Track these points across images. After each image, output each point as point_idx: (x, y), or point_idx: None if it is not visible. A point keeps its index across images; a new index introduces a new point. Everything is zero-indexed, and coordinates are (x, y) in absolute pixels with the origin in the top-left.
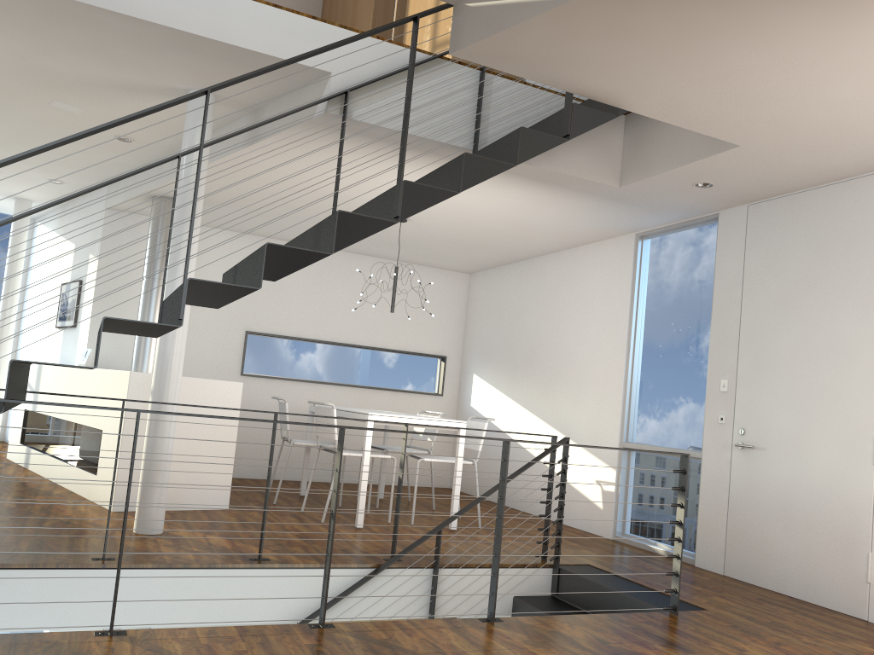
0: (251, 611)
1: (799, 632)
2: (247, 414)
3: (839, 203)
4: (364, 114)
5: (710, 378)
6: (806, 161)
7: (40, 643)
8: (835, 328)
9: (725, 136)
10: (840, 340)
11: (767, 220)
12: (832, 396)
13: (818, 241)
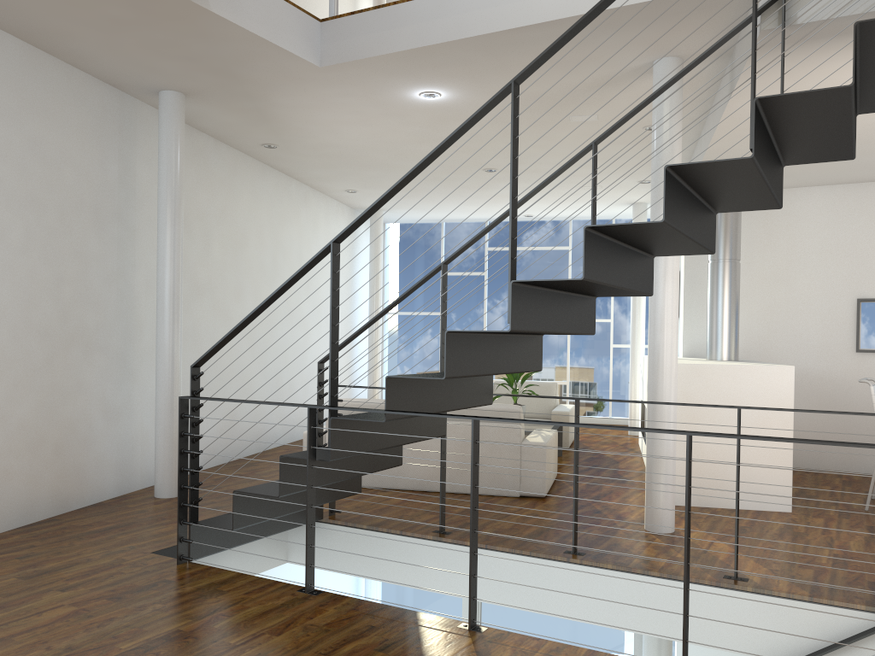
0: (722, 637)
1: None
2: (869, 398)
3: None
4: (815, 11)
5: None
6: None
7: (411, 623)
8: None
9: None
10: None
11: None
12: None
13: None
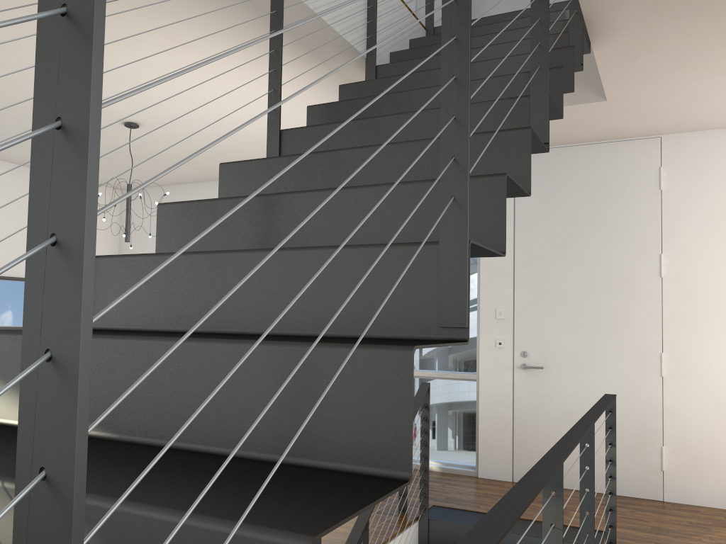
0: None
1: (684, 532)
2: None
3: (613, 159)
4: None
5: (483, 306)
6: (622, 122)
7: None
8: (616, 265)
9: (612, 90)
10: (622, 275)
11: (538, 167)
12: (618, 321)
13: (594, 190)
